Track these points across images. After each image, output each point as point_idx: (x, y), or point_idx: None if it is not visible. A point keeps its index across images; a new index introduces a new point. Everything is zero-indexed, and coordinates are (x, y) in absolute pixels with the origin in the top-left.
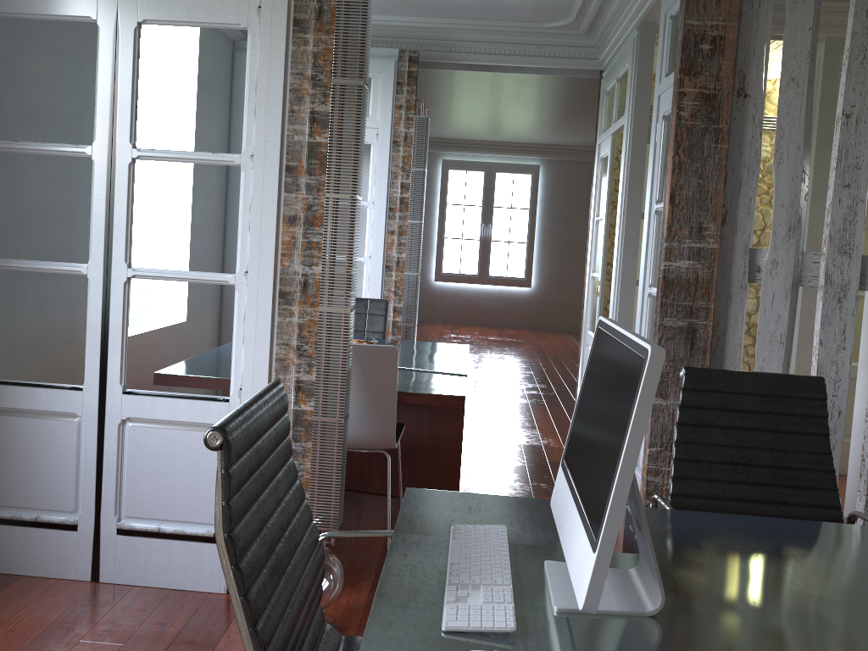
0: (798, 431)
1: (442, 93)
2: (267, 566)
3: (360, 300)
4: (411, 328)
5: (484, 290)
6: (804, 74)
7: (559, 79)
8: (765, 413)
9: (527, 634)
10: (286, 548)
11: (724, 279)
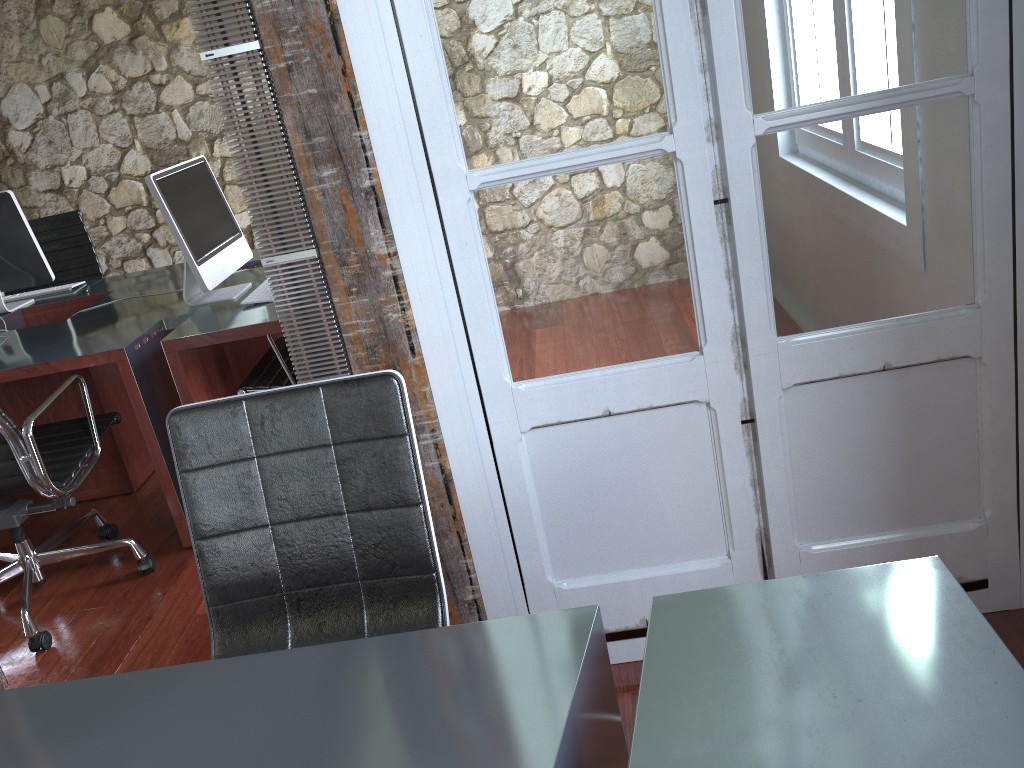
0: None
1: None
2: None
3: None
4: None
5: None
6: None
7: None
8: None
9: None
10: None
11: None
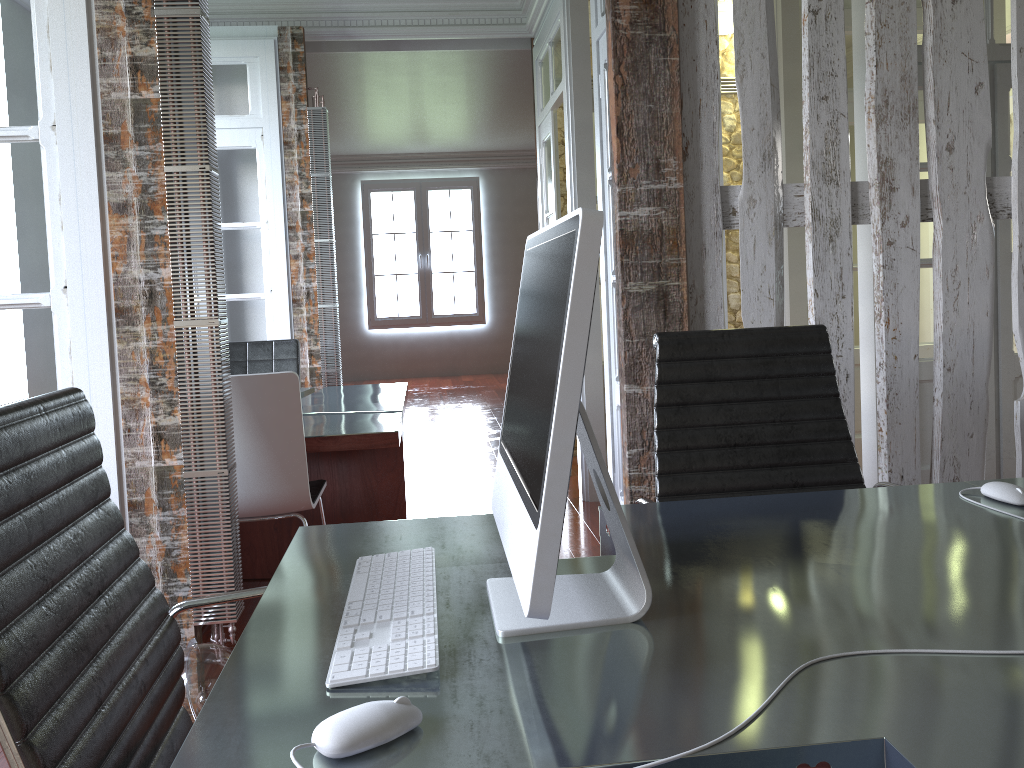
0: (803, 394)
1: (346, 92)
2: (55, 647)
3: (262, 344)
4: (335, 374)
5: (430, 333)
6: None
7: (485, 60)
8: (761, 377)
9: (458, 672)
10: (97, 620)
11: (694, 227)
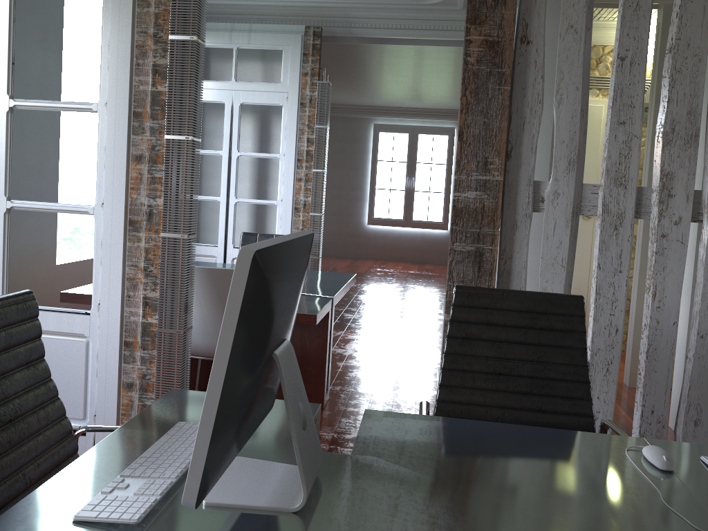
0: (558, 344)
1: (361, 66)
2: None
3: (267, 236)
4: (315, 260)
5: (409, 232)
6: (582, 21)
7: (453, 51)
8: (528, 328)
9: (154, 526)
10: (0, 438)
11: (510, 208)
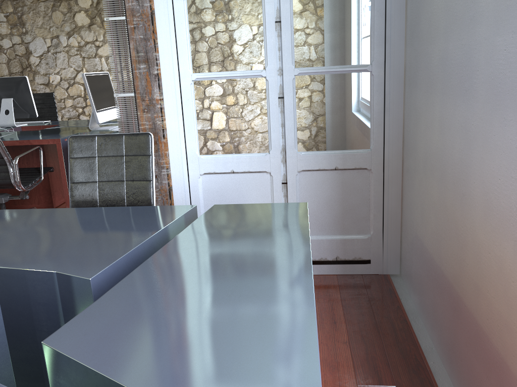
0: None
1: None
2: None
3: None
4: None
5: None
6: None
7: None
8: None
9: None
10: None
11: None
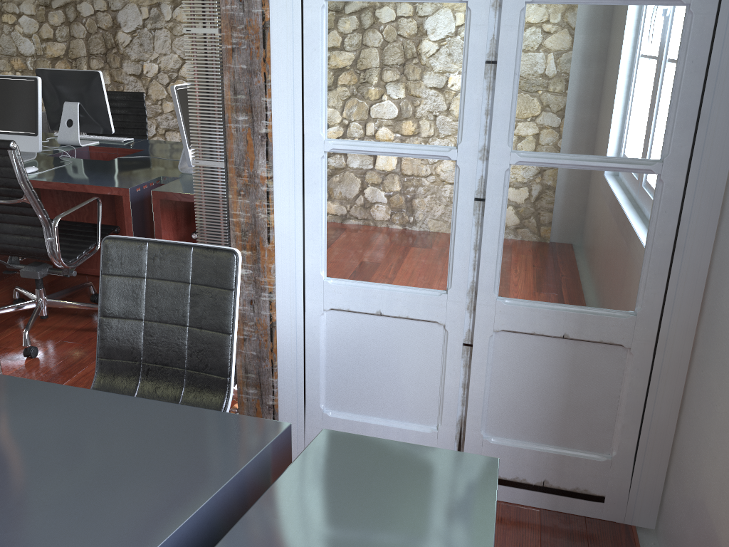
0: None
1: None
2: None
3: None
4: None
5: None
6: None
7: None
8: None
9: None
10: None
11: None
